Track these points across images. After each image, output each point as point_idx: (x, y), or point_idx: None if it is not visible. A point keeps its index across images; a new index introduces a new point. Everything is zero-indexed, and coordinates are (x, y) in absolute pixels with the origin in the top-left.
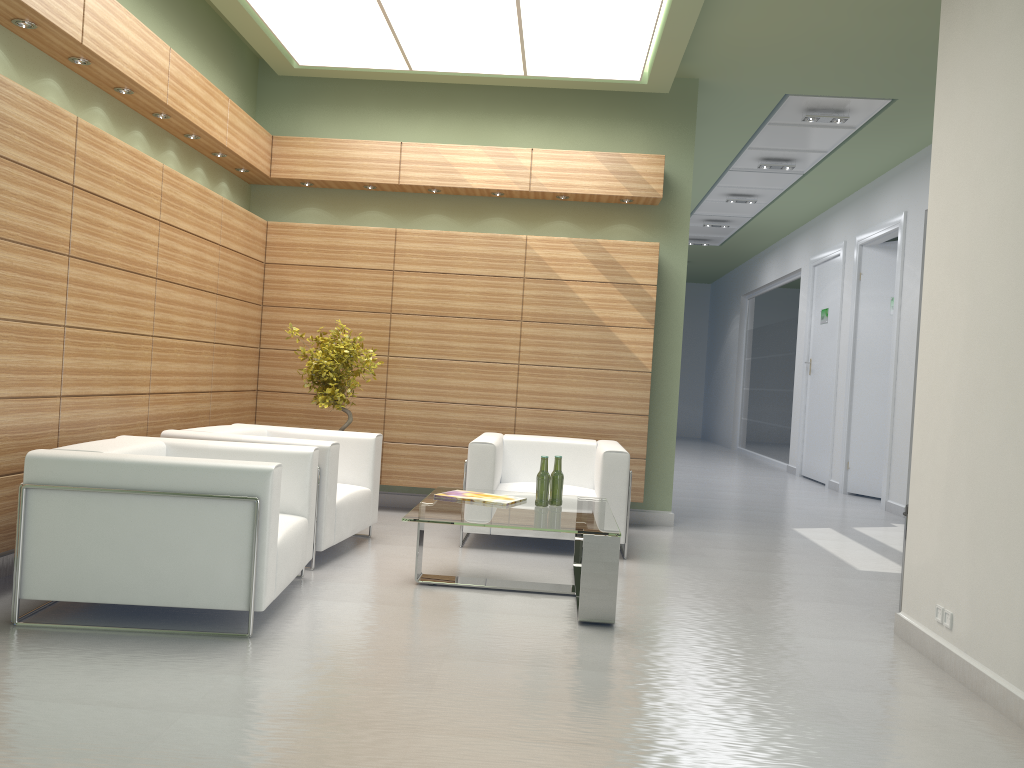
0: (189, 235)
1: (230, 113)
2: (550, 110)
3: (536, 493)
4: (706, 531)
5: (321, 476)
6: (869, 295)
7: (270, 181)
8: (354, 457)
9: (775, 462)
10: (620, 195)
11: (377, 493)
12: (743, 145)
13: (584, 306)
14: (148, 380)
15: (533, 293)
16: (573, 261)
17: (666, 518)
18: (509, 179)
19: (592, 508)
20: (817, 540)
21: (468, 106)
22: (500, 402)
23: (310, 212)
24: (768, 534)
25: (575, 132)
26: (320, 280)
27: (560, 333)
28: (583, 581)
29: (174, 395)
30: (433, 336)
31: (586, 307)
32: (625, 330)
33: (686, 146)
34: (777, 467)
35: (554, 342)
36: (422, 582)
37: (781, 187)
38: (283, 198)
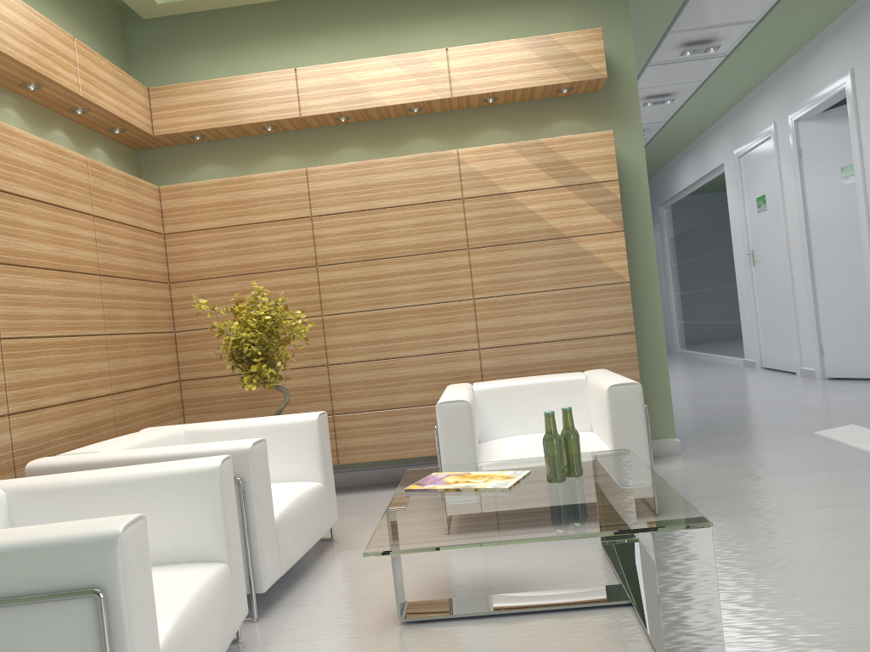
0: (40, 204)
1: (79, 55)
2: (458, 6)
3: (546, 465)
4: (723, 454)
5: (246, 490)
6: (815, 170)
7: (156, 141)
8: (295, 447)
9: (726, 358)
10: (558, 83)
11: (332, 485)
12: (665, 29)
13: (538, 219)
14: (3, 397)
15: (476, 214)
16: (516, 169)
17: (672, 446)
18: (426, 88)
19: (626, 472)
20: (856, 444)
21: (365, 19)
22: (460, 346)
23: (208, 170)
24: (794, 445)
25: (491, 26)
26: (230, 242)
27: (515, 255)
28: (664, 607)
29: (53, 409)
30: (370, 284)
31: (540, 219)
32: (591, 238)
33: (621, 18)
34: (731, 363)
35: (510, 266)
36: (409, 620)
37: (700, 78)
38: (176, 160)
